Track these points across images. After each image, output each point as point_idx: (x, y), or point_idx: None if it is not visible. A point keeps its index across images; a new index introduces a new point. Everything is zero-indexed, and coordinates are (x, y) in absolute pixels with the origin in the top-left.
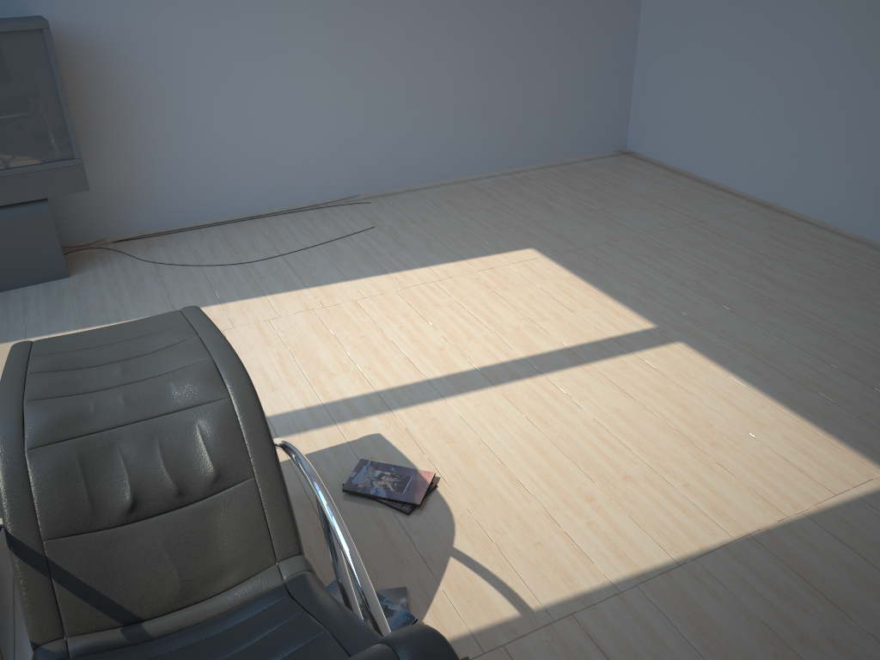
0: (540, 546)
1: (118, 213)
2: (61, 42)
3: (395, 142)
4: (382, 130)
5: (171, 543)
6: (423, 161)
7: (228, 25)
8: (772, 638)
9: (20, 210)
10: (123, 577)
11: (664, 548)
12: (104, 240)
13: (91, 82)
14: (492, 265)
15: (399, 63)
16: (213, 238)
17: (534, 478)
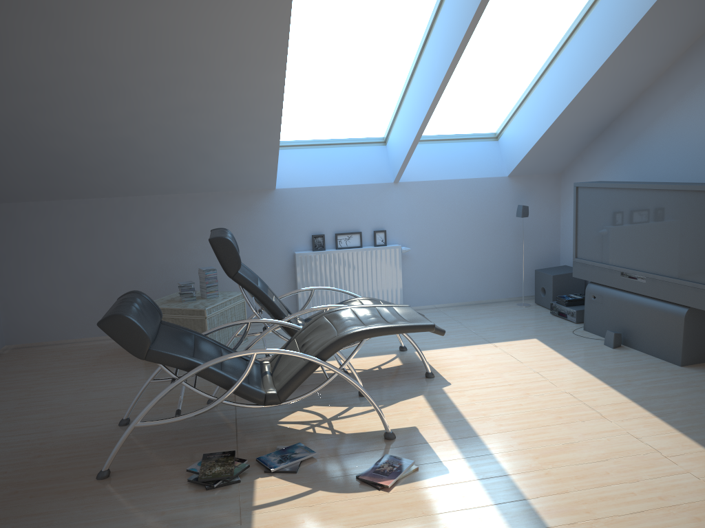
0: (300, 522)
1: None
2: None
3: None
4: None
5: (290, 362)
6: None
7: None
8: None
9: (671, 307)
10: (283, 361)
11: None
12: None
13: None
14: None
15: None
16: None
17: None
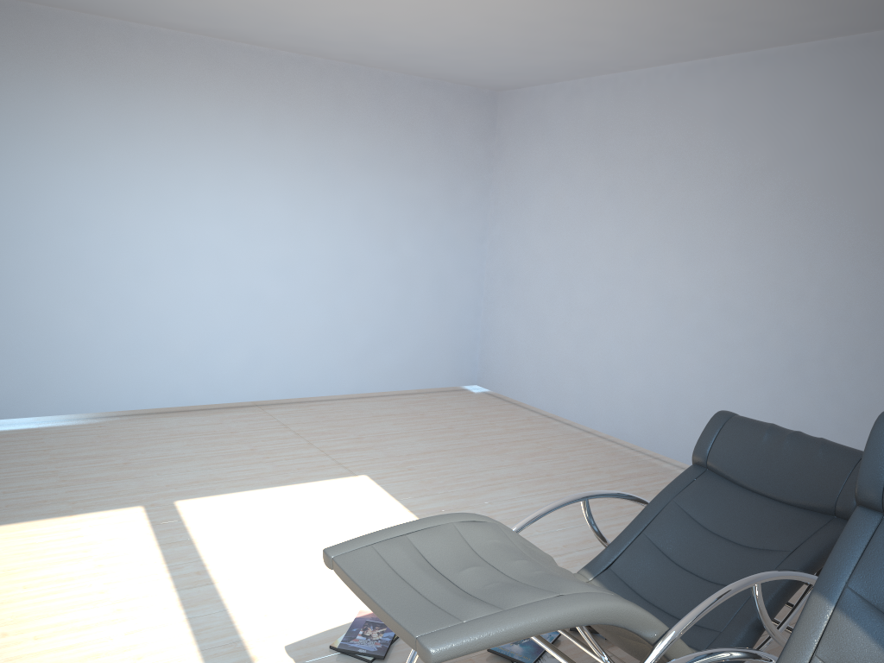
0: None
1: None
2: None
3: None
4: None
5: None
6: None
7: None
8: None
9: None
10: None
11: None
12: None
13: None
14: None
15: None
16: None
17: None
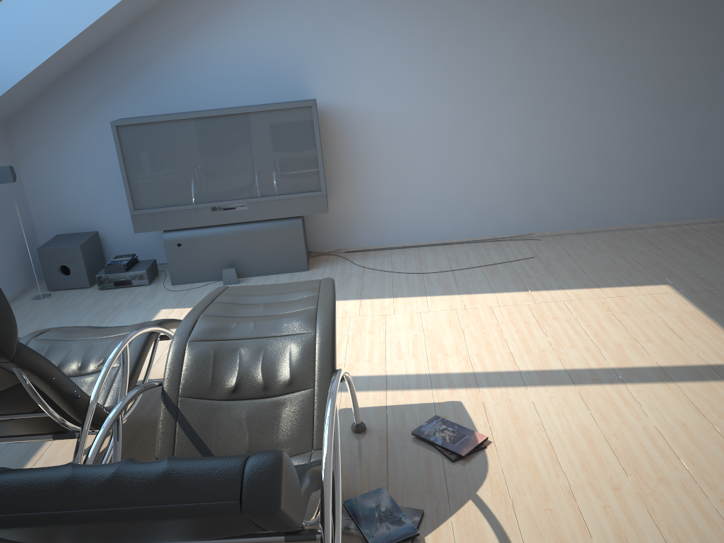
0: (549, 512)
1: (349, 232)
2: (327, 116)
3: (567, 192)
4: (556, 182)
5: (250, 419)
6: (592, 209)
7: (438, 102)
8: None
9: (284, 222)
10: (216, 432)
11: None
12: (338, 250)
13: (342, 142)
14: (622, 294)
15: (574, 129)
16: (410, 255)
17: (572, 460)
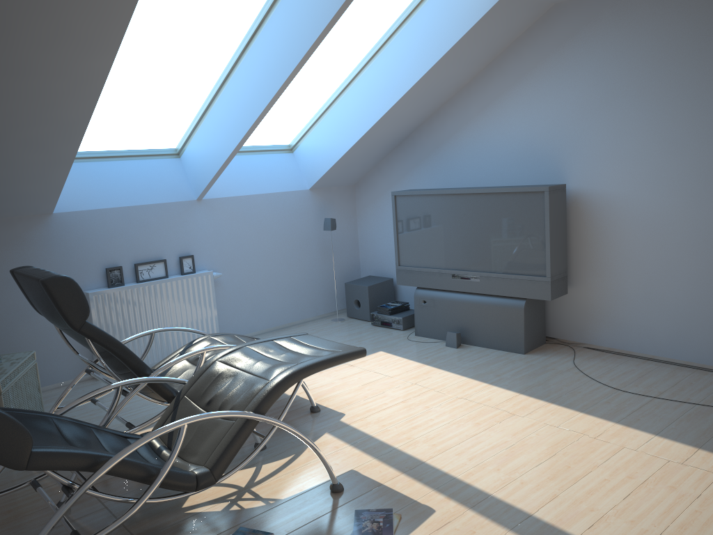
0: None
1: (591, 327)
2: (580, 202)
3: None
4: None
5: (200, 427)
6: None
7: (706, 197)
8: None
9: (508, 301)
10: None
11: None
12: (578, 343)
13: (592, 230)
14: None
15: None
16: (640, 368)
17: None
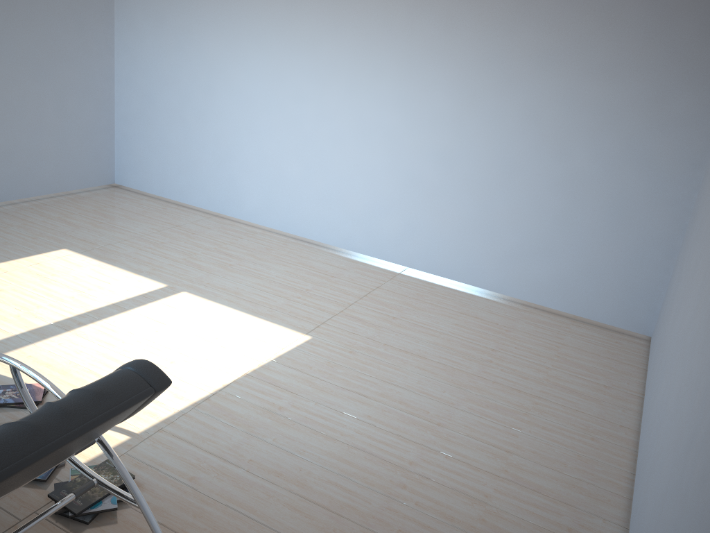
0: None
1: None
2: None
3: None
4: None
5: None
6: None
7: None
8: (267, 412)
9: None
10: None
11: (204, 389)
12: None
13: None
14: (38, 261)
15: None
16: None
17: None
